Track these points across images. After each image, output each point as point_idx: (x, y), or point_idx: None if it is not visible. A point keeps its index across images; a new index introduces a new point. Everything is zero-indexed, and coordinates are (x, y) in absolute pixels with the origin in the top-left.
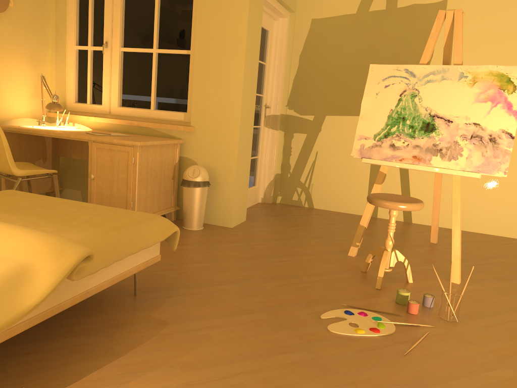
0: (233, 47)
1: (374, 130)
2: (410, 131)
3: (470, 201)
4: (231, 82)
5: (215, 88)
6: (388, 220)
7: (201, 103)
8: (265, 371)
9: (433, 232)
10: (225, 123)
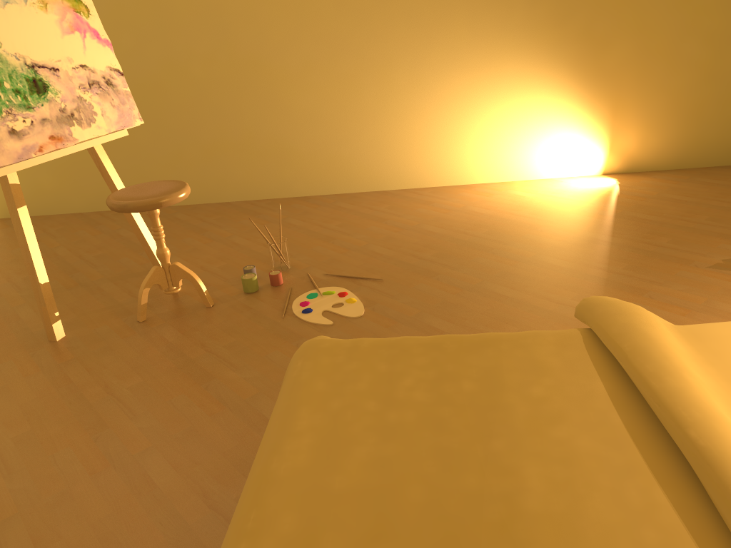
0: None
1: None
2: (21, 99)
3: None
4: None
5: None
6: None
7: None
8: (479, 330)
9: None
10: None
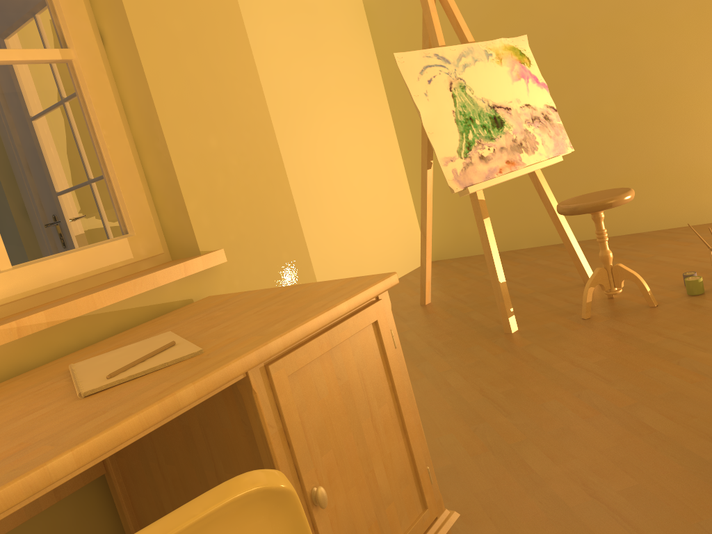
0: (222, 27)
1: (452, 144)
2: (486, 132)
3: (356, 258)
4: (247, 112)
5: (220, 134)
6: None
7: (203, 183)
8: None
9: (428, 288)
10: (270, 213)
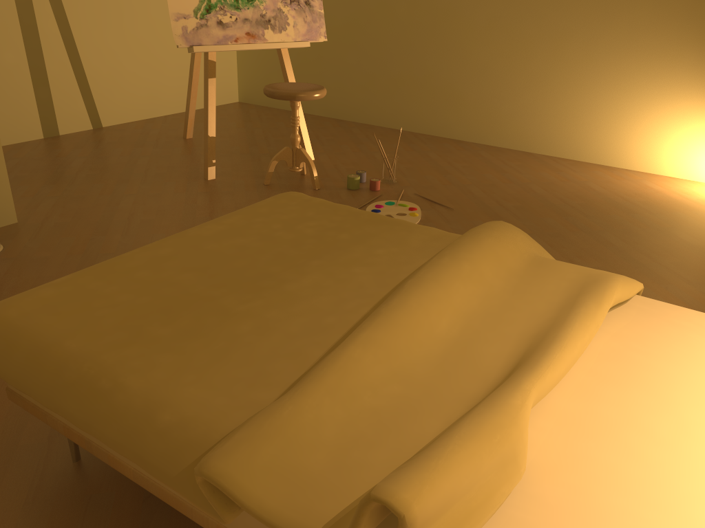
0: None
1: (191, 3)
2: (233, 1)
3: (153, 78)
4: None
5: None
6: (79, 134)
7: None
8: None
9: (190, 125)
10: None
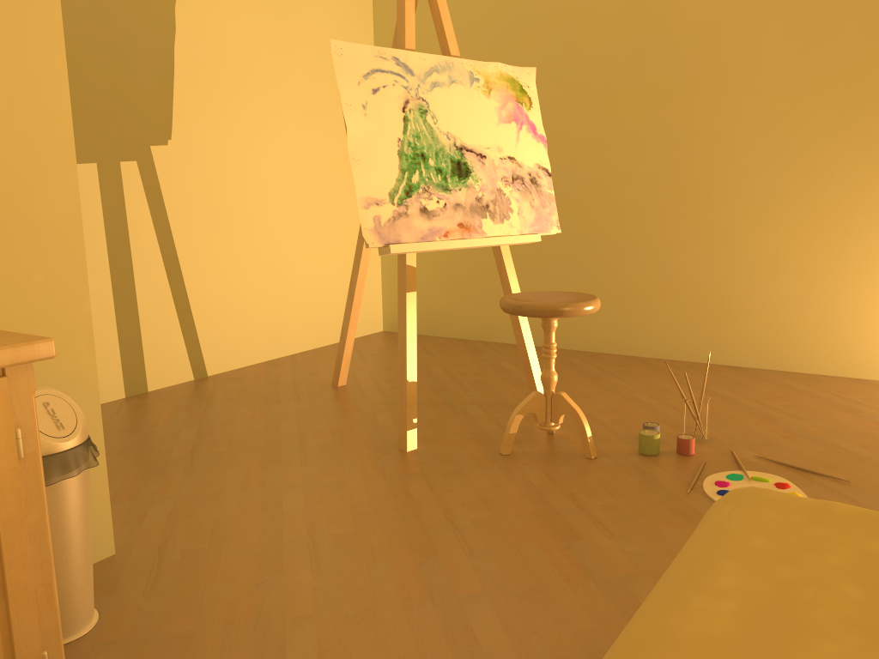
0: None
1: (385, 183)
2: (440, 179)
3: (277, 304)
4: (22, 51)
5: None
6: (177, 388)
7: None
8: None
9: (345, 365)
10: (26, 208)
